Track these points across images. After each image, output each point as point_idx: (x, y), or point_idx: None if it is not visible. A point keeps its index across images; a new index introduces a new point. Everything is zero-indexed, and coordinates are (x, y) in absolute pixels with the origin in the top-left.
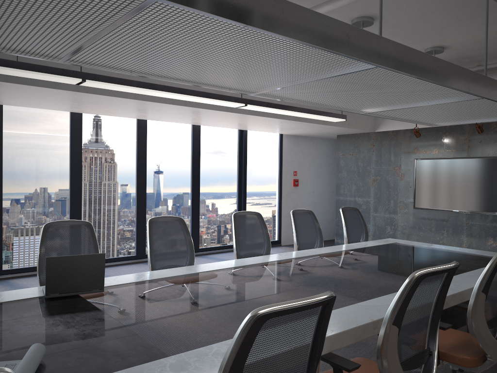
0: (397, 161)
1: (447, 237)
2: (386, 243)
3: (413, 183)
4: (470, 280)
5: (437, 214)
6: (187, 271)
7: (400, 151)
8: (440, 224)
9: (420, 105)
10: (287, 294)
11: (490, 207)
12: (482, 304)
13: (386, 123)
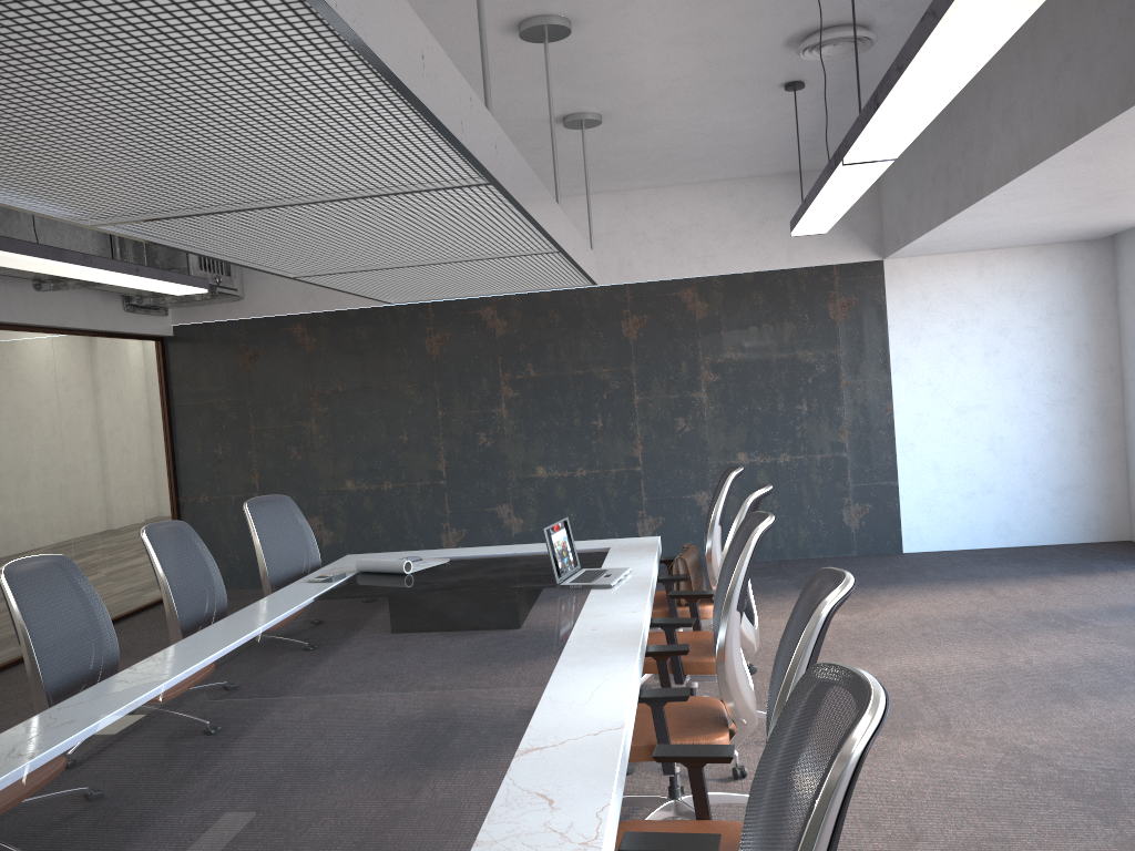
0: None
1: None
2: None
3: None
4: None
5: None
6: (591, 632)
7: None
8: None
9: None
10: (309, 660)
11: None
12: None
13: None
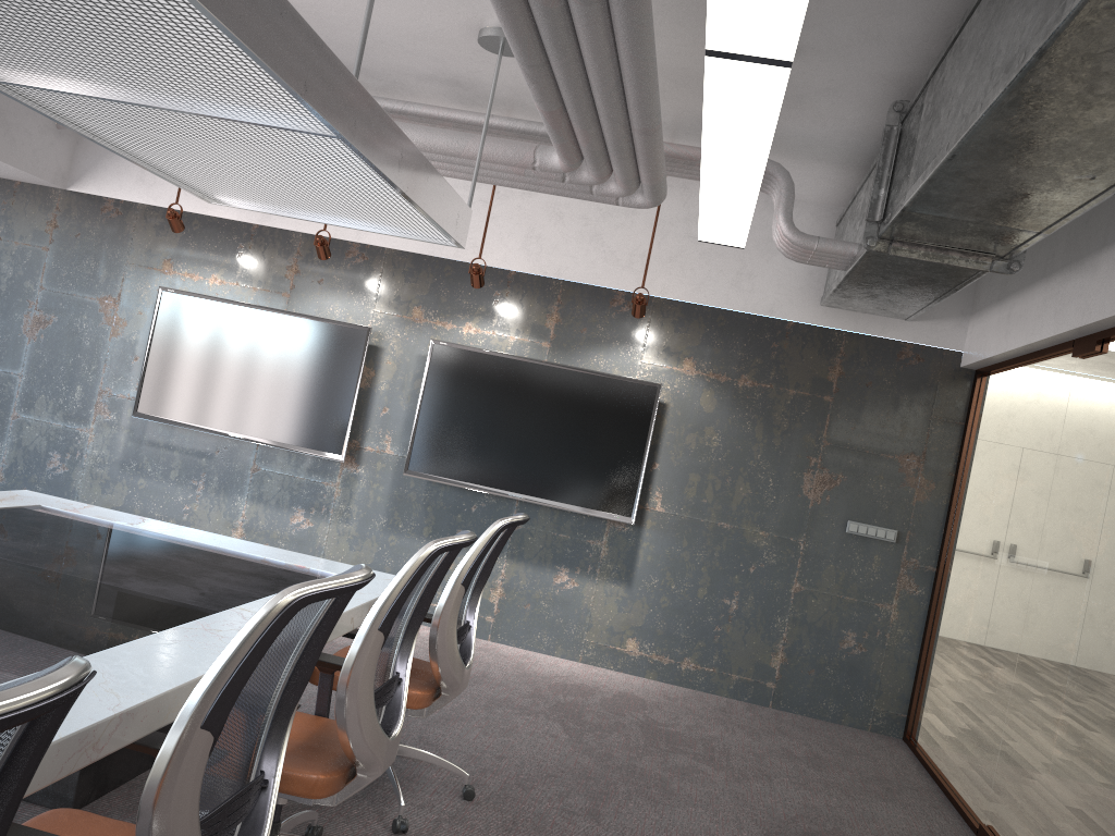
0: (113, 285)
1: (205, 497)
2: (5, 504)
3: (146, 349)
4: (203, 650)
5: (191, 438)
6: None
7: (126, 260)
8: (195, 463)
9: (169, 107)
10: None
11: (313, 437)
12: (196, 768)
13: (103, 176)
